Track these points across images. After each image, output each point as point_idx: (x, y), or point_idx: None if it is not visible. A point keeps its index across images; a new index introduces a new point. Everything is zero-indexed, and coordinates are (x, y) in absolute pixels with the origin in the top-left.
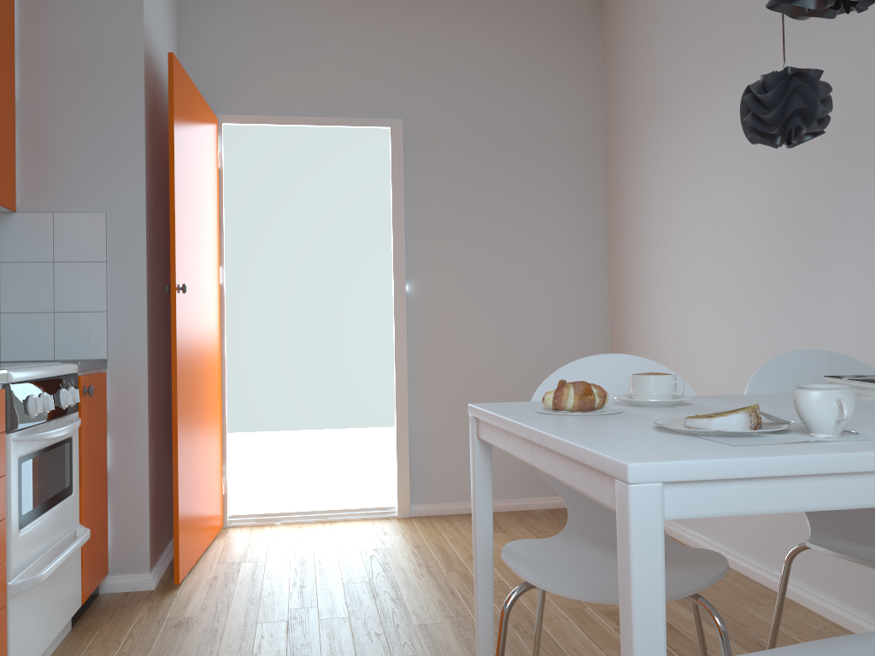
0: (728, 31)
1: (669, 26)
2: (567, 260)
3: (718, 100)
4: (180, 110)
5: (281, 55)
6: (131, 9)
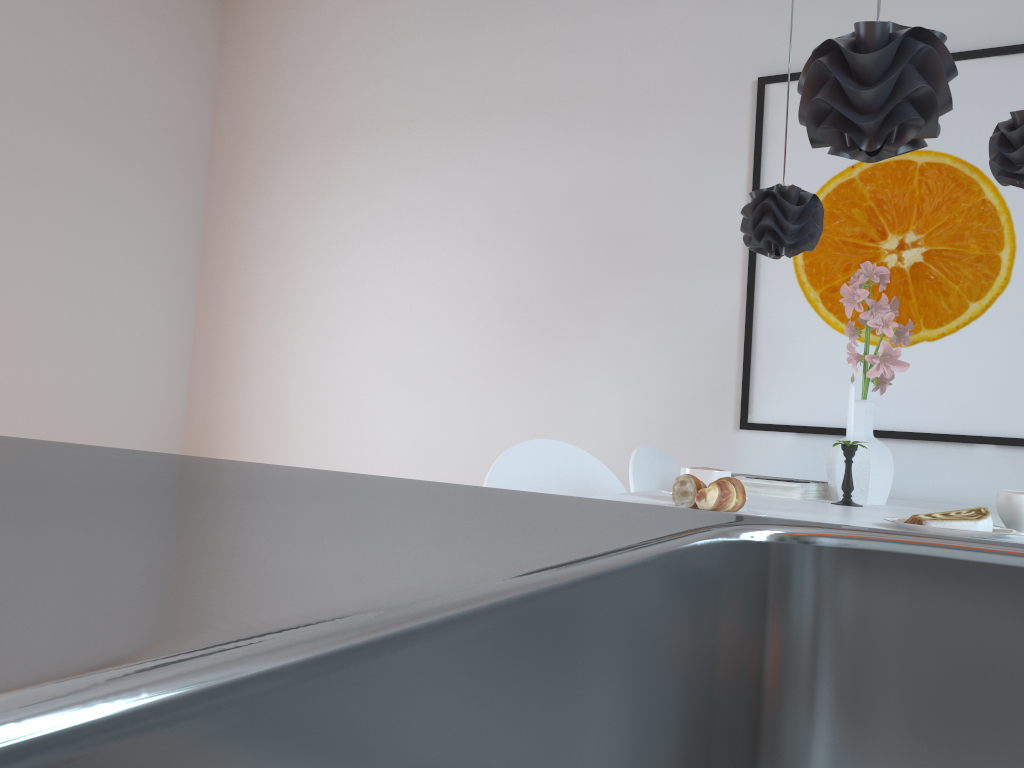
0: (456, 89)
1: (357, 50)
2: (152, 295)
3: (431, 158)
4: None
5: None
6: None
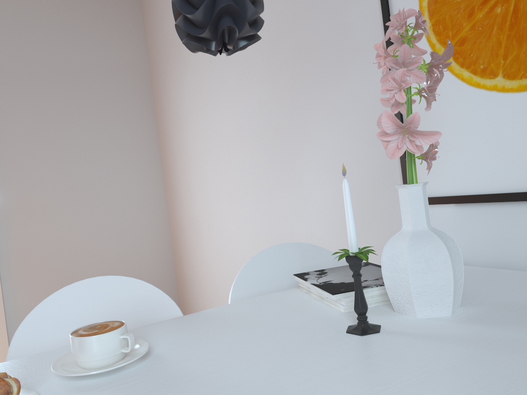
0: None
1: None
2: (130, 165)
3: None
4: None
5: None
6: None
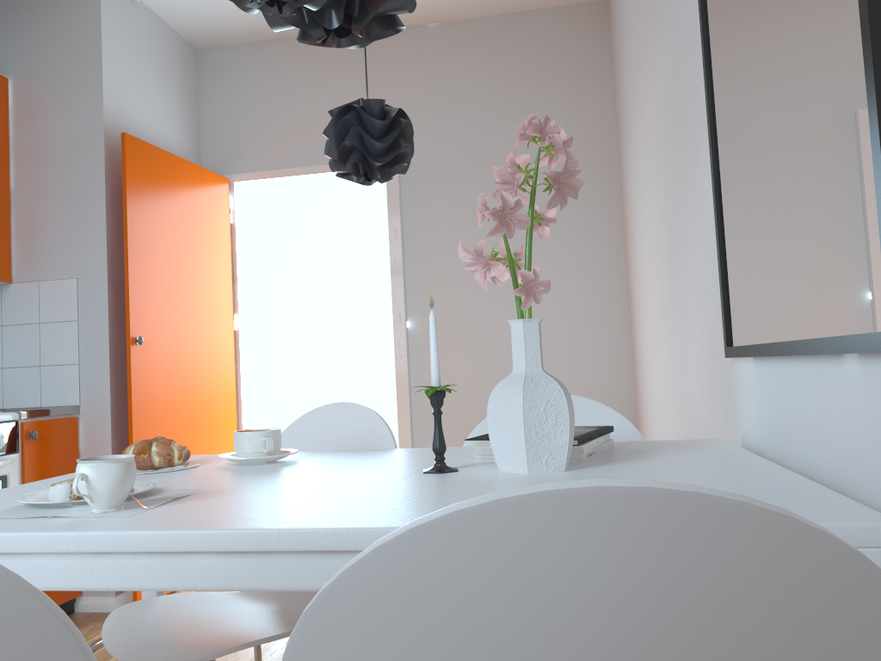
0: (640, 25)
1: (625, 24)
2: (579, 286)
3: (642, 103)
4: (141, 181)
5: (285, 111)
6: (93, 100)
